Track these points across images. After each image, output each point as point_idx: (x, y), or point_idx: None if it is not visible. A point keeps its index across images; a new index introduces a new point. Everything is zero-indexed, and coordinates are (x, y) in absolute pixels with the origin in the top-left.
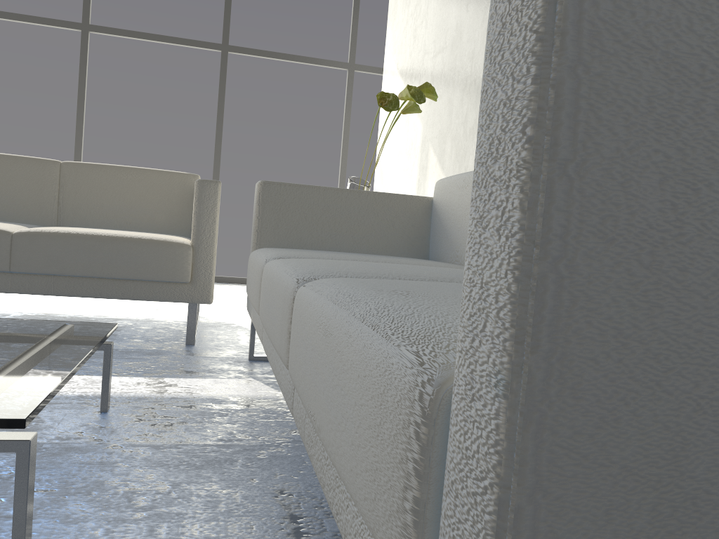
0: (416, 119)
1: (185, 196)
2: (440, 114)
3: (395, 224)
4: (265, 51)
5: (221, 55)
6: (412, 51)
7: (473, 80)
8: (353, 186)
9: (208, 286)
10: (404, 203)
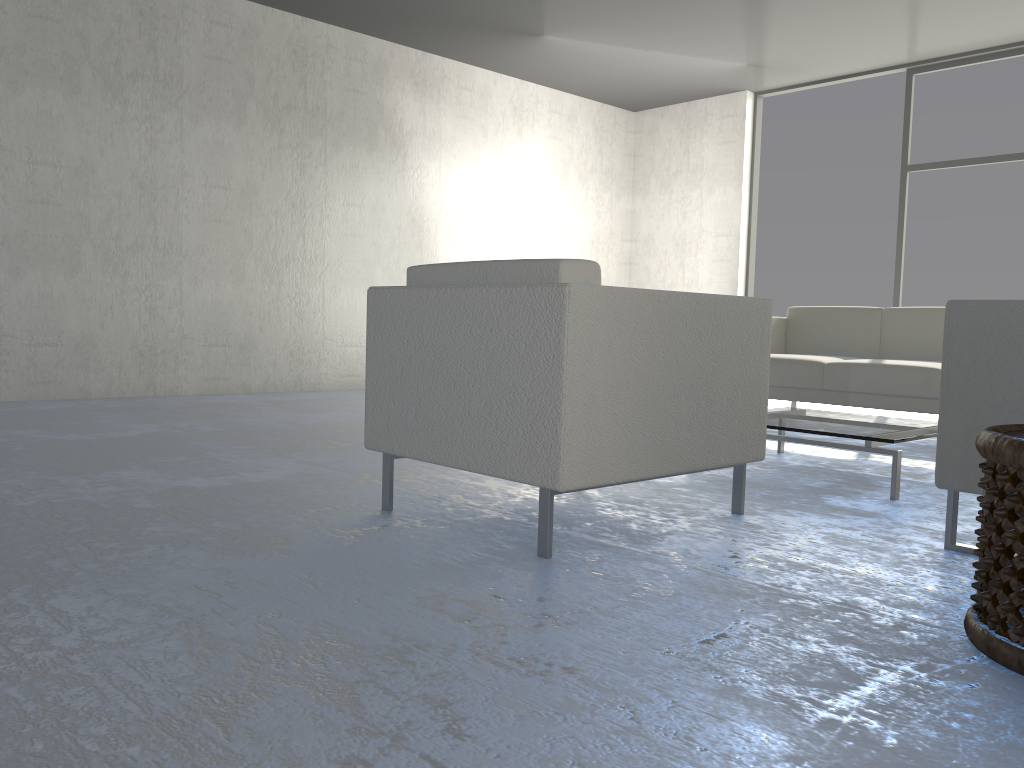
0: None
1: None
2: None
3: None
4: None
5: None
6: None
7: None
8: None
9: None
10: None
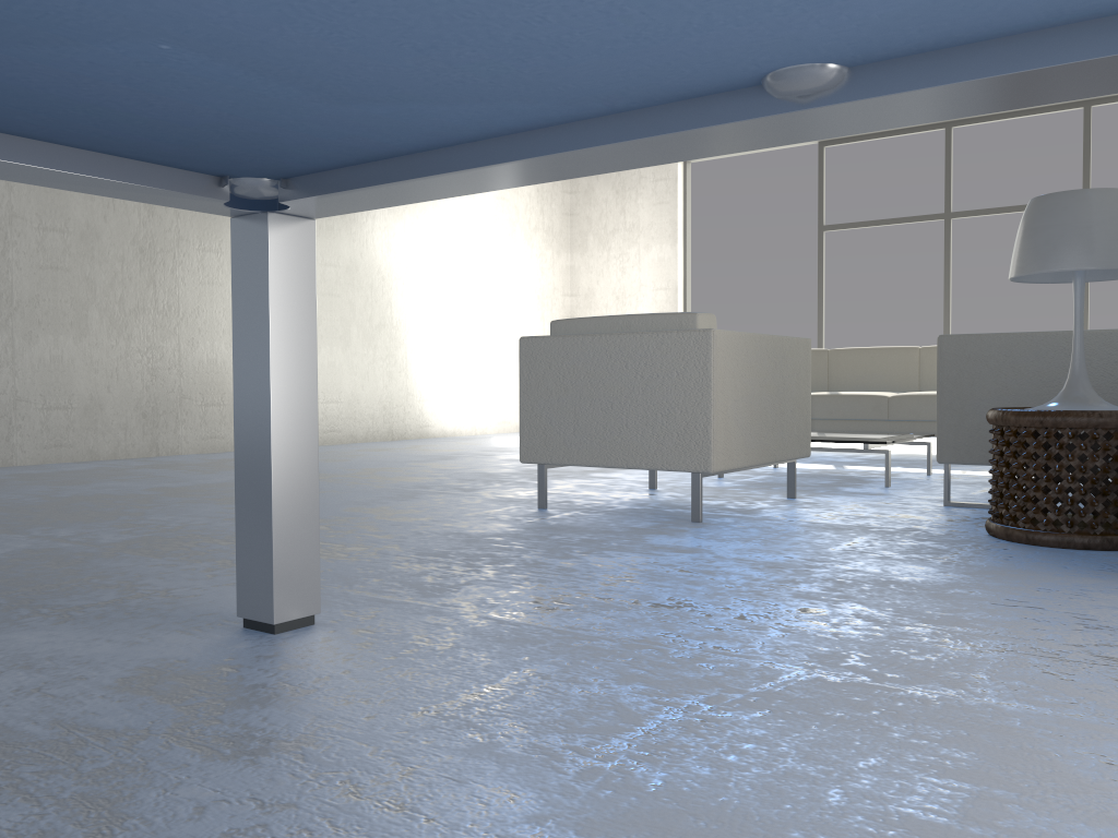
0: None
1: None
2: None
3: None
4: None
5: None
6: None
7: None
8: None
9: None
10: None
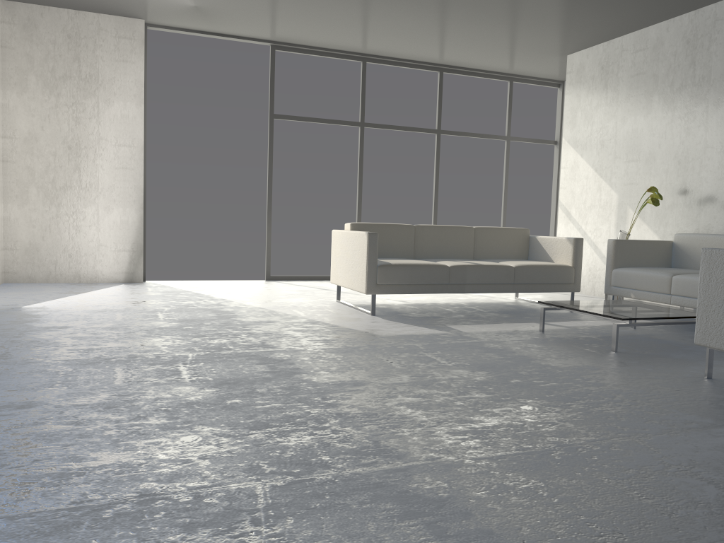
0: (609, 190)
1: (525, 240)
2: (637, 193)
3: (660, 253)
4: (461, 132)
5: (437, 136)
6: (600, 152)
7: (669, 183)
8: (624, 235)
9: (579, 284)
10: (663, 244)
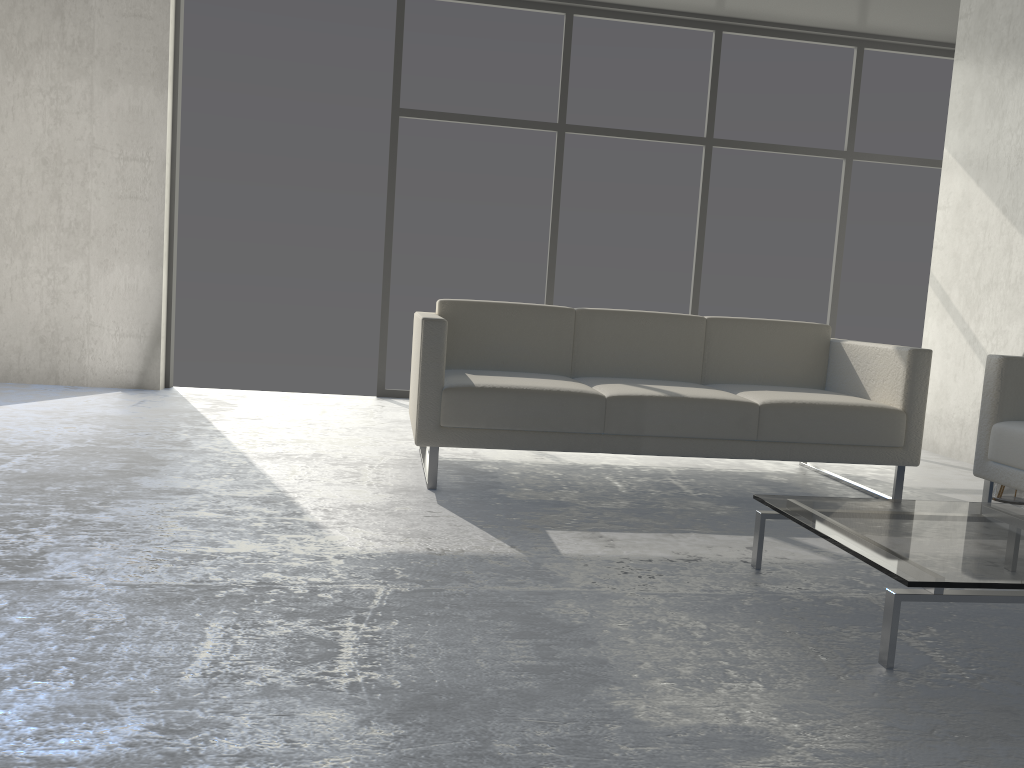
0: None
1: (819, 348)
2: None
3: None
4: (753, 143)
5: (705, 151)
6: (1014, 173)
7: None
8: None
9: (918, 450)
10: None
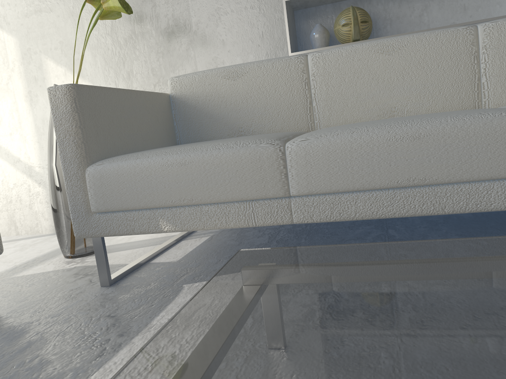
0: None
1: None
2: (57, 26)
3: (158, 119)
4: None
5: None
6: None
7: None
8: None
9: None
10: (158, 100)
